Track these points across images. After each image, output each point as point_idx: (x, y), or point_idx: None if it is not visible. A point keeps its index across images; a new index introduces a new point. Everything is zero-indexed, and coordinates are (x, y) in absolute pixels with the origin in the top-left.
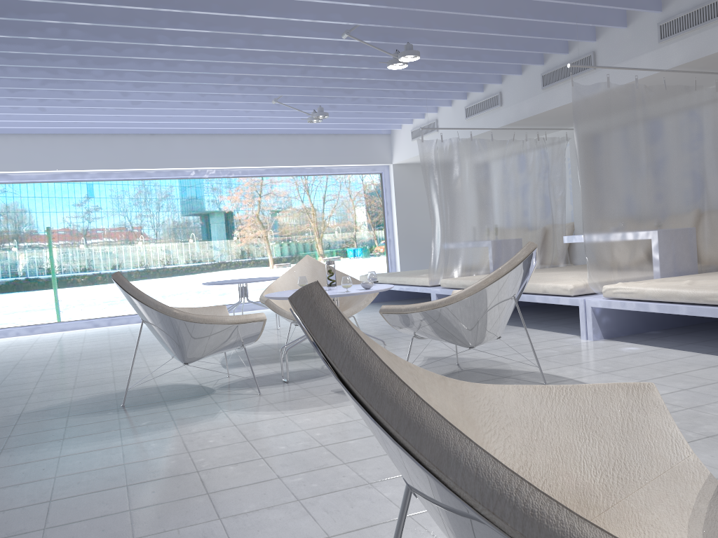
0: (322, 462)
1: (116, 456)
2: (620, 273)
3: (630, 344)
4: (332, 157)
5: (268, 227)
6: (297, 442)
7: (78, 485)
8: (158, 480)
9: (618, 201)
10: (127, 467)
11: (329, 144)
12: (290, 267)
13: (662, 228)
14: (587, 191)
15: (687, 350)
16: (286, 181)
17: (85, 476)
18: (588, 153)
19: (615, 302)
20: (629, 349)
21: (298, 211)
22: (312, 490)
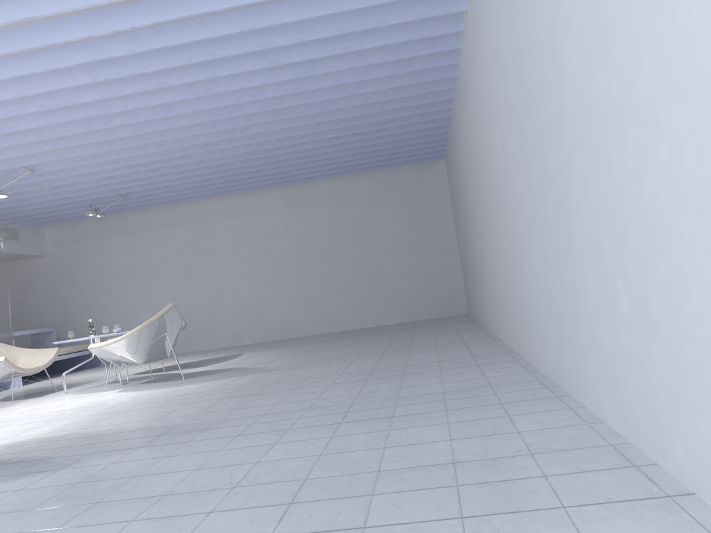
0: (52, 416)
1: (99, 422)
2: None
3: None
4: None
5: None
6: (27, 425)
7: (139, 411)
8: (111, 412)
9: None
10: (108, 417)
11: None
12: None
13: None
14: None
15: None
16: None
17: (130, 414)
18: None
19: None
20: None
21: None
22: (84, 408)
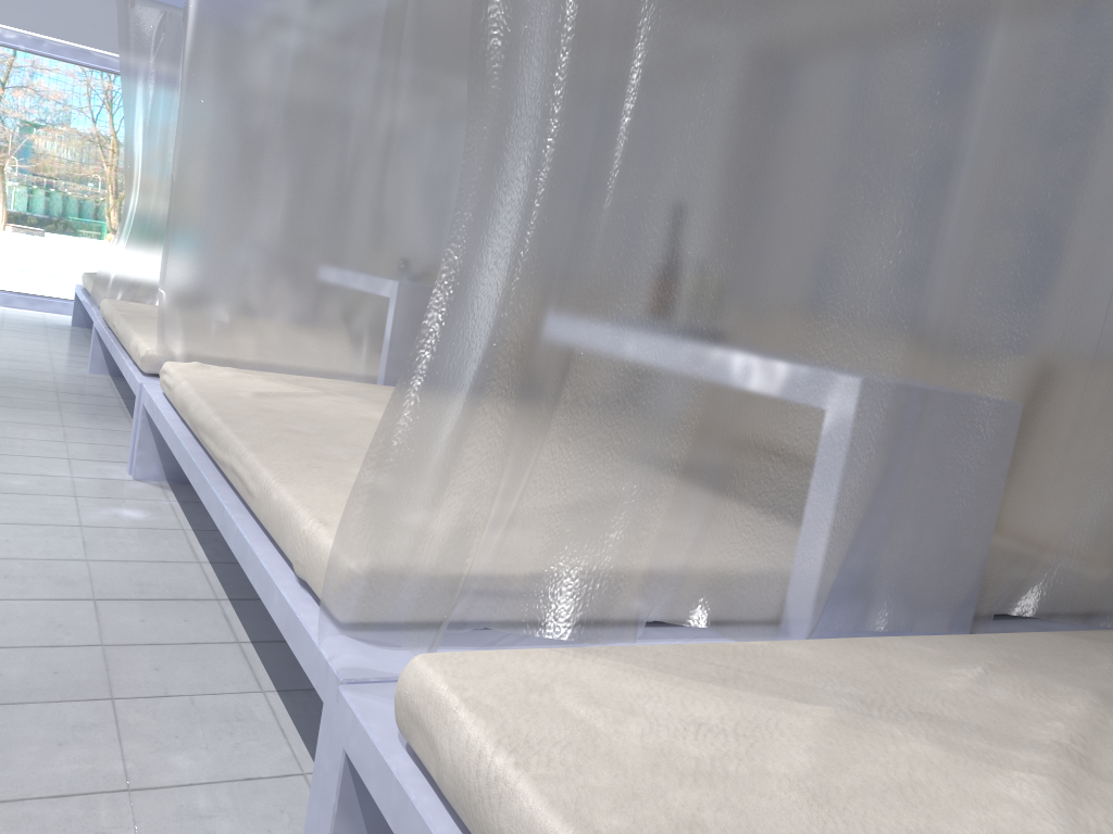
0: None
1: None
2: (265, 349)
3: (167, 504)
4: (108, 35)
5: (9, 150)
6: None
7: None
8: None
9: (290, 188)
10: None
11: (107, 9)
12: (43, 237)
13: (405, 278)
14: (206, 143)
15: (211, 546)
16: (67, 73)
17: None
18: (219, 54)
19: (153, 403)
20: (120, 513)
21: (82, 137)
22: None
